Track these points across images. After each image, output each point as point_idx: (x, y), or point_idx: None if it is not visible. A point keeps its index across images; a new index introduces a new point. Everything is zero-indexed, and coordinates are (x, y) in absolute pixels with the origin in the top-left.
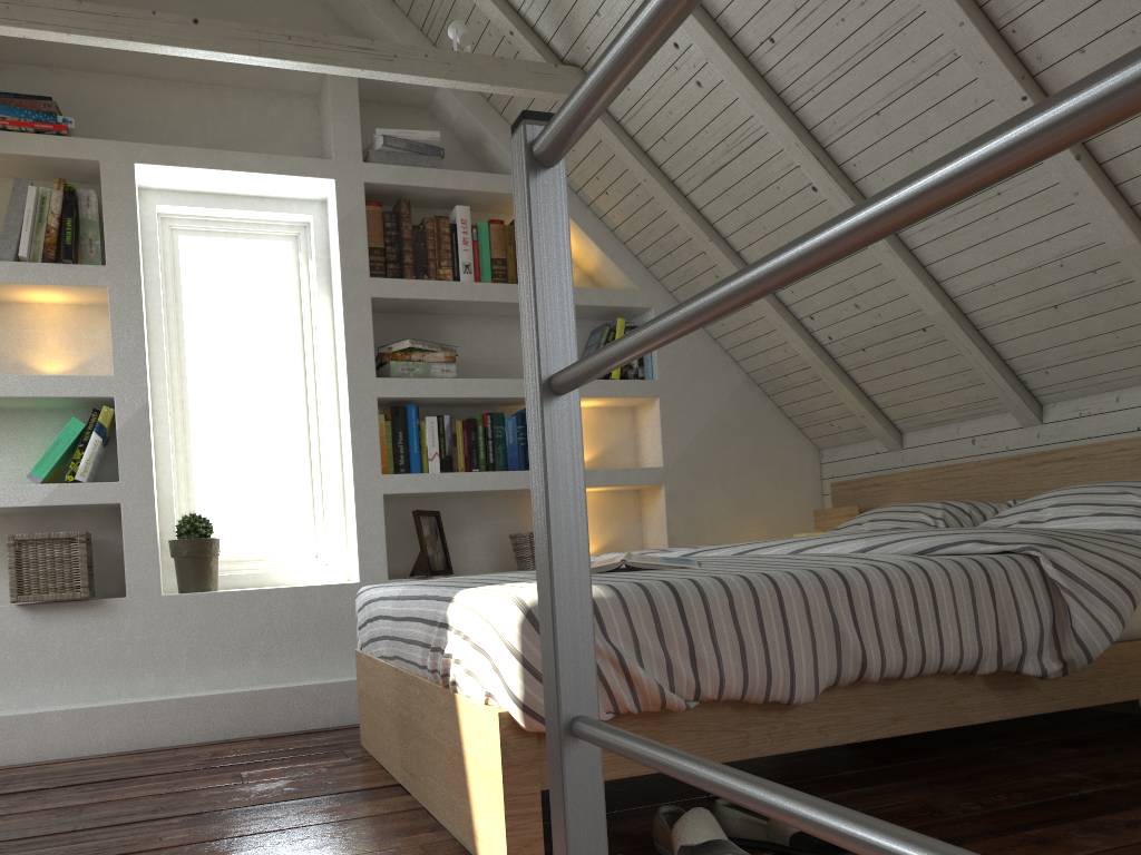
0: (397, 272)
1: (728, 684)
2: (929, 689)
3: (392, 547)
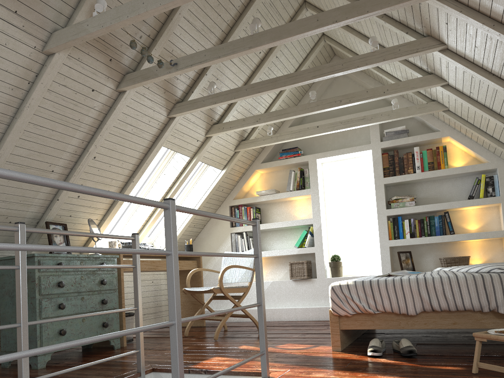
0: (393, 174)
1: (385, 307)
2: (468, 315)
3: (398, 263)
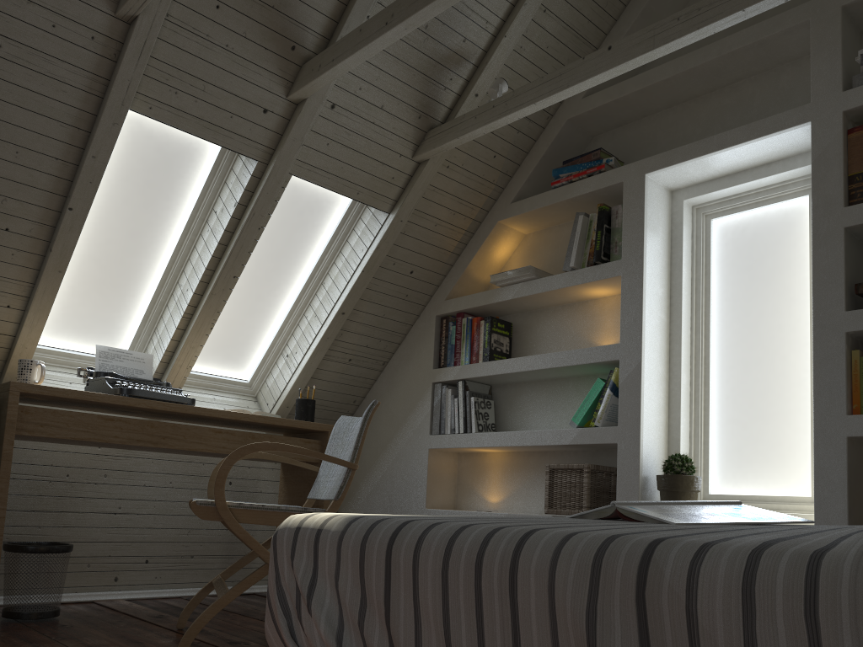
0: None
1: None
2: None
3: None
